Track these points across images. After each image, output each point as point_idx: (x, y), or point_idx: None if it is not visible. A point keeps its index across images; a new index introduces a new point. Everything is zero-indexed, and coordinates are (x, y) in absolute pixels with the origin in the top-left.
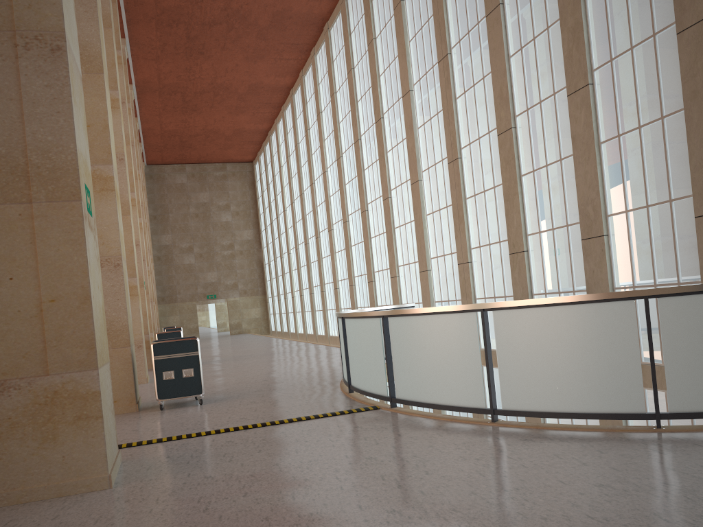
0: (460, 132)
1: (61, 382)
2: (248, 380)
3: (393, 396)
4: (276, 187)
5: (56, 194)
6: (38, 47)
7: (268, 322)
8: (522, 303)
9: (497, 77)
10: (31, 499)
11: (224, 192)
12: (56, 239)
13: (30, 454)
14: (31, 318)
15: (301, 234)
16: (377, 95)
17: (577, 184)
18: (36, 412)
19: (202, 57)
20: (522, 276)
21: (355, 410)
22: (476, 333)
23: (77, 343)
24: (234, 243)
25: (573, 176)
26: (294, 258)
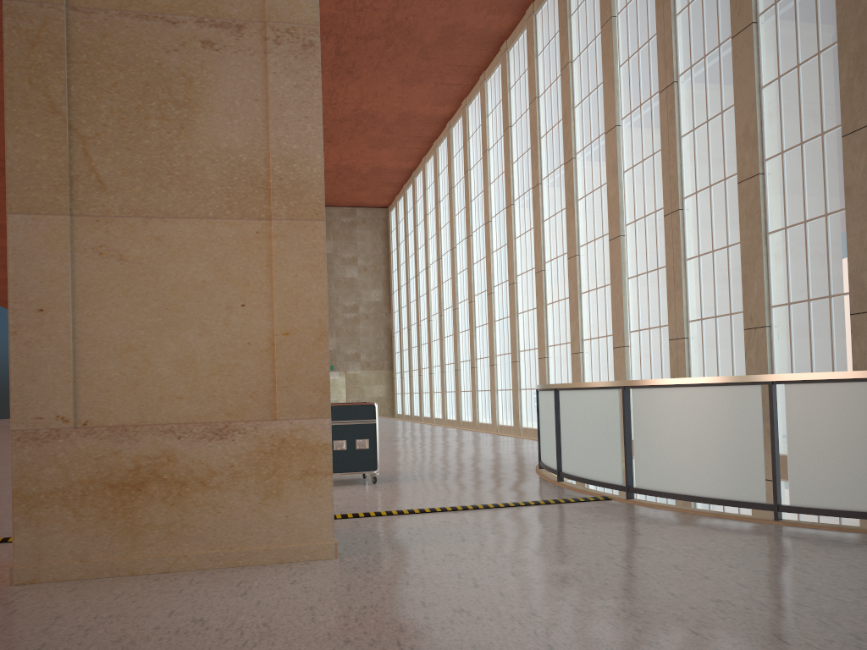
0: (683, 178)
1: (289, 429)
2: (413, 462)
3: (630, 486)
4: (417, 239)
5: (298, 211)
6: (289, 42)
7: (394, 404)
8: (828, 376)
9: (742, 112)
10: (250, 562)
11: (351, 242)
12: (295, 263)
13: (251, 510)
14: (261, 353)
15: (447, 297)
16: (569, 131)
17: (848, 246)
18: (261, 462)
19: (350, 77)
20: (760, 357)
21: (581, 498)
22: (759, 411)
23: (309, 385)
24: (359, 305)
25: (842, 235)
26: (435, 326)
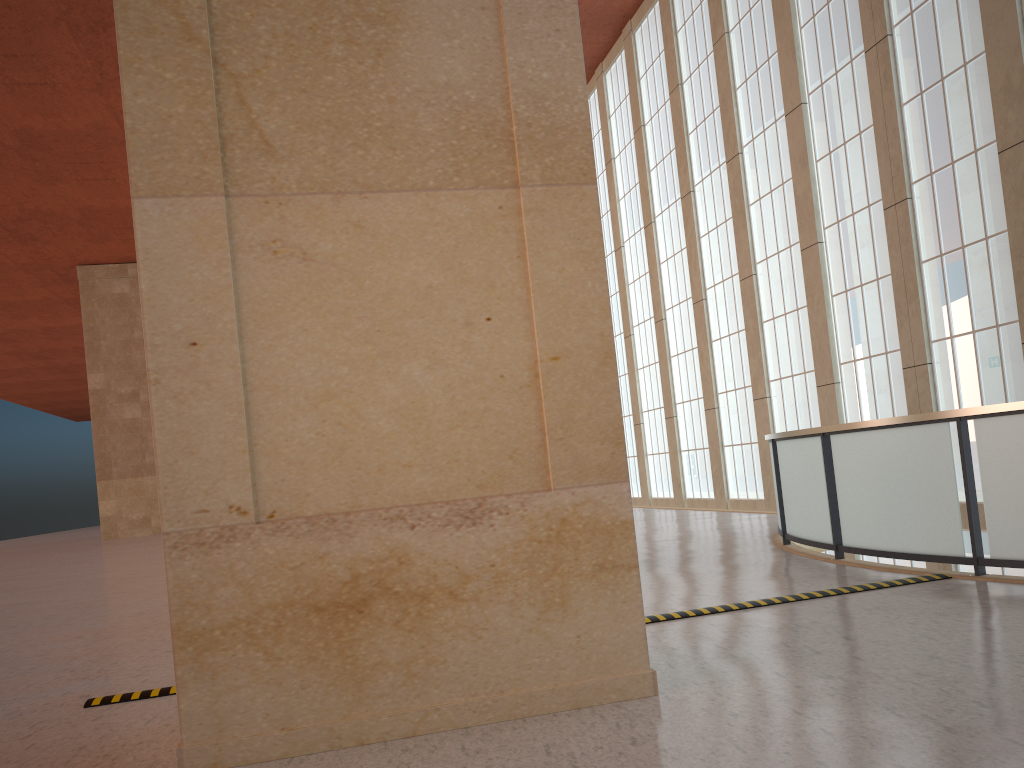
0: (909, 158)
1: (572, 503)
2: None
3: (979, 556)
4: None
5: (557, 172)
6: None
7: None
8: None
9: (999, 59)
10: (531, 711)
11: None
12: (559, 251)
13: (526, 631)
14: (520, 389)
15: None
16: (731, 119)
17: None
18: (534, 556)
19: None
20: None
21: (909, 579)
22: None
23: (594, 434)
24: None
25: None
26: None
